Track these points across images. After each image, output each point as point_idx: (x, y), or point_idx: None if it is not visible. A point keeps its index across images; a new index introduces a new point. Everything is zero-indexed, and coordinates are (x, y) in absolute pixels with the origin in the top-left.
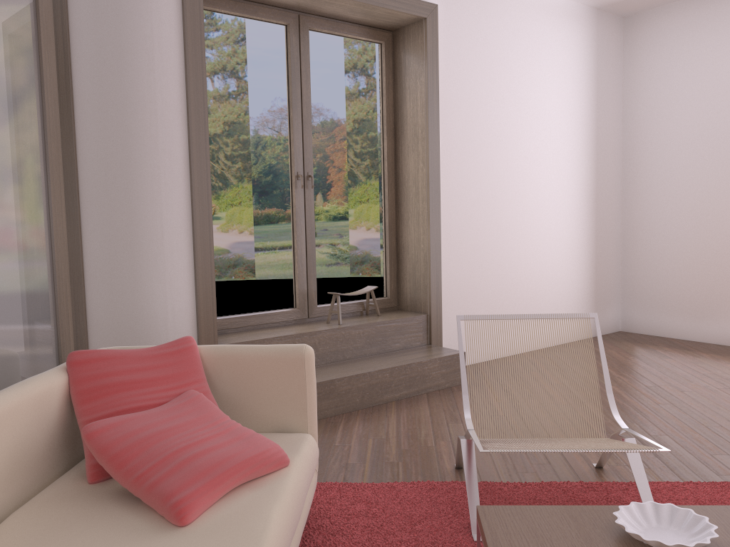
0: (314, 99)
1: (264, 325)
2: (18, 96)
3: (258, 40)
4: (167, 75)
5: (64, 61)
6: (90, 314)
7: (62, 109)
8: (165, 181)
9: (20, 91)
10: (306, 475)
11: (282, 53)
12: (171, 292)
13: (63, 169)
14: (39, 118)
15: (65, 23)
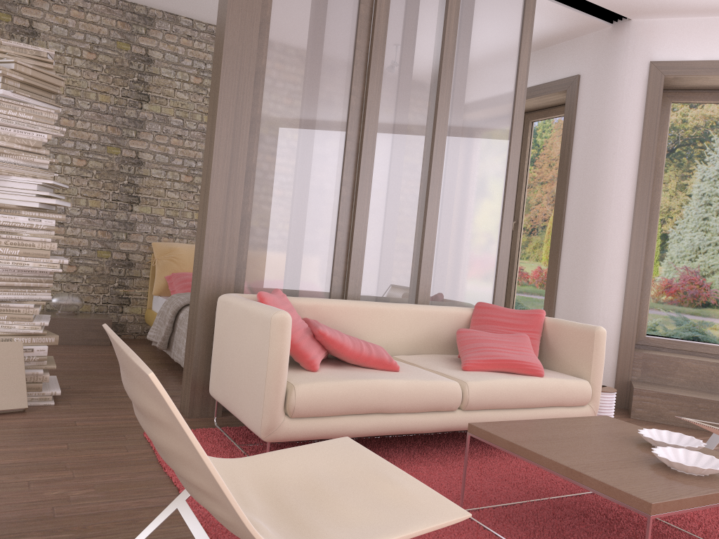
0: None
1: (699, 353)
2: (490, 176)
3: None
4: (625, 155)
5: (567, 151)
6: (556, 311)
7: (562, 180)
8: (611, 228)
9: (491, 173)
10: (553, 388)
11: None
12: (604, 304)
13: (556, 218)
14: (502, 186)
15: (571, 127)
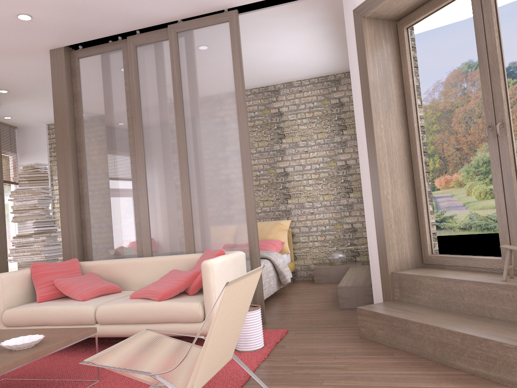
0: (502, 43)
1: (473, 268)
2: (226, 155)
3: (447, 21)
4: (357, 96)
5: None
6: None
7: None
8: (360, 162)
9: (227, 153)
10: (161, 309)
11: (468, 18)
12: (368, 231)
13: None
14: (238, 160)
15: None
